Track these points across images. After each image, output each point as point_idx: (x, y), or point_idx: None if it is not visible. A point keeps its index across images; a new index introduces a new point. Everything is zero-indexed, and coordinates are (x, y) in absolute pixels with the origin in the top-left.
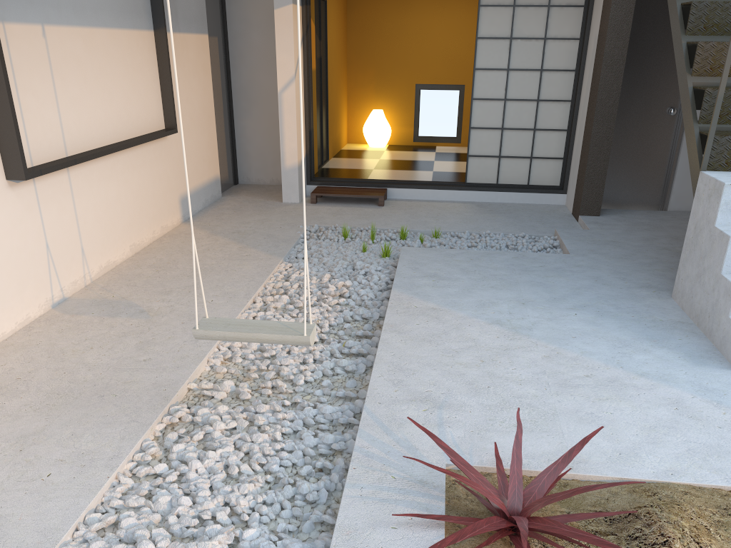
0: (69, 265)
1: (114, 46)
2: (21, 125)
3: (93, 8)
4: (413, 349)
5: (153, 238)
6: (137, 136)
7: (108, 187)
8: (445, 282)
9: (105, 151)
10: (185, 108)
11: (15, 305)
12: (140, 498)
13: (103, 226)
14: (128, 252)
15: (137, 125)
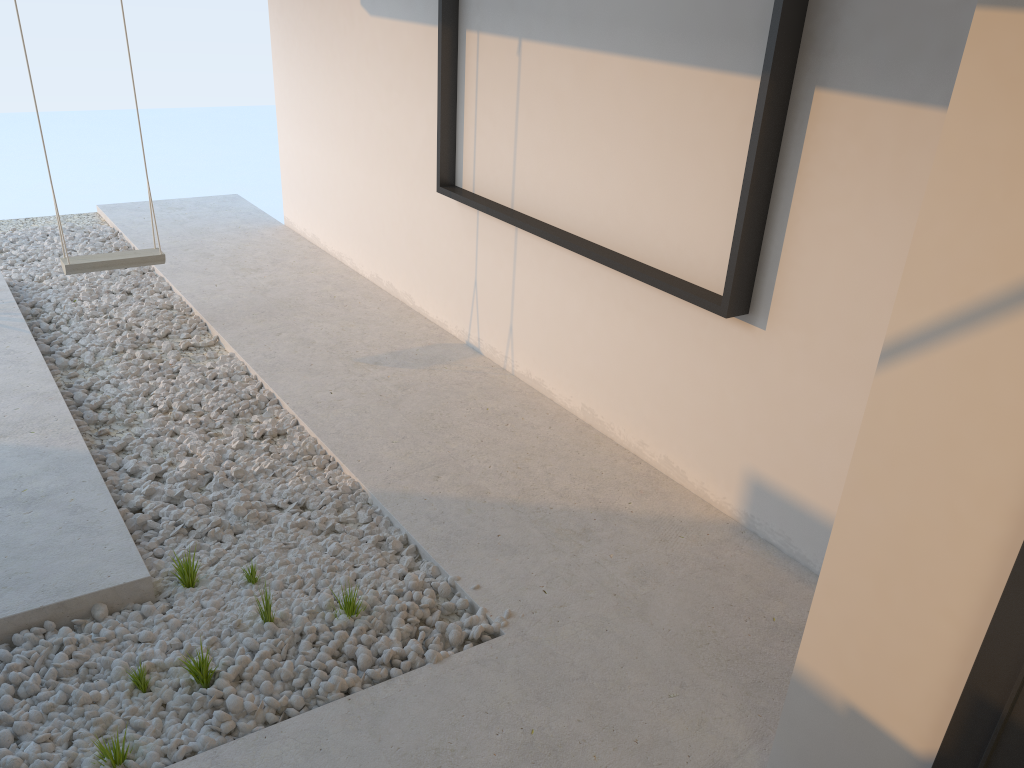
0: (492, 326)
1: (638, 91)
2: (473, 145)
3: (610, 20)
4: (7, 381)
5: (636, 449)
6: (645, 263)
7: (568, 293)
8: (0, 491)
9: (531, 227)
10: (874, 318)
11: (439, 302)
12: (152, 295)
13: (545, 332)
14: (576, 408)
15: (651, 245)
